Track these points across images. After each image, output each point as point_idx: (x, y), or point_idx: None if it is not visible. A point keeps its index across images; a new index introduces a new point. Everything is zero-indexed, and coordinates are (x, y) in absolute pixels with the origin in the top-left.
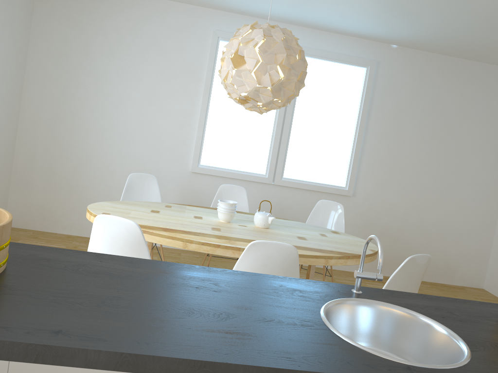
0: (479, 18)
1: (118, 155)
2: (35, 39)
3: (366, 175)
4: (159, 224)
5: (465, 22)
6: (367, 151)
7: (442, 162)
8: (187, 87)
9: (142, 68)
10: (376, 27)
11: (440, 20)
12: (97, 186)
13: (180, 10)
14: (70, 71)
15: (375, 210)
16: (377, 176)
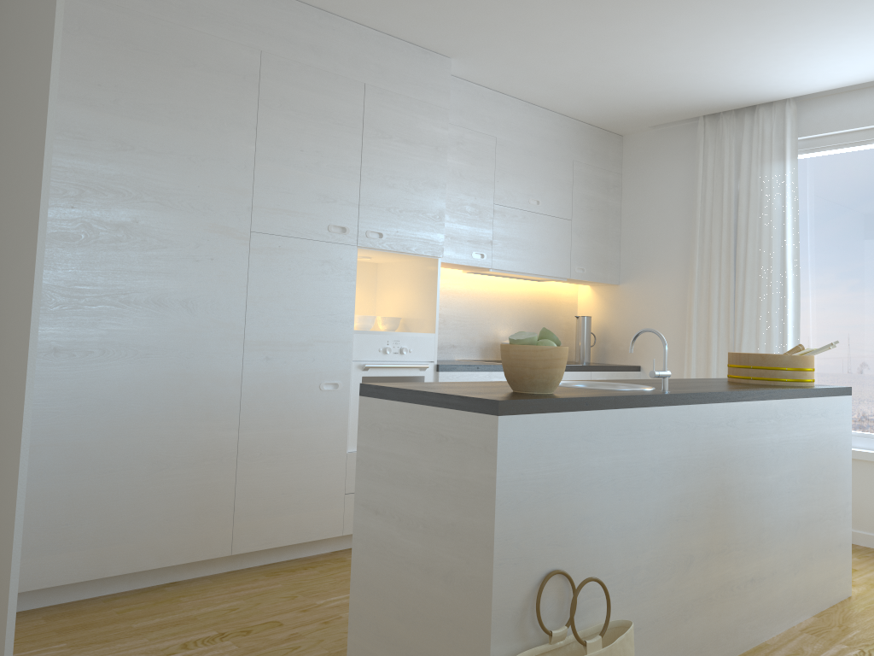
0: None
1: None
2: None
3: None
4: None
5: None
6: None
7: None
8: None
9: None
10: None
11: None
12: None
13: None
14: None
15: None
16: None
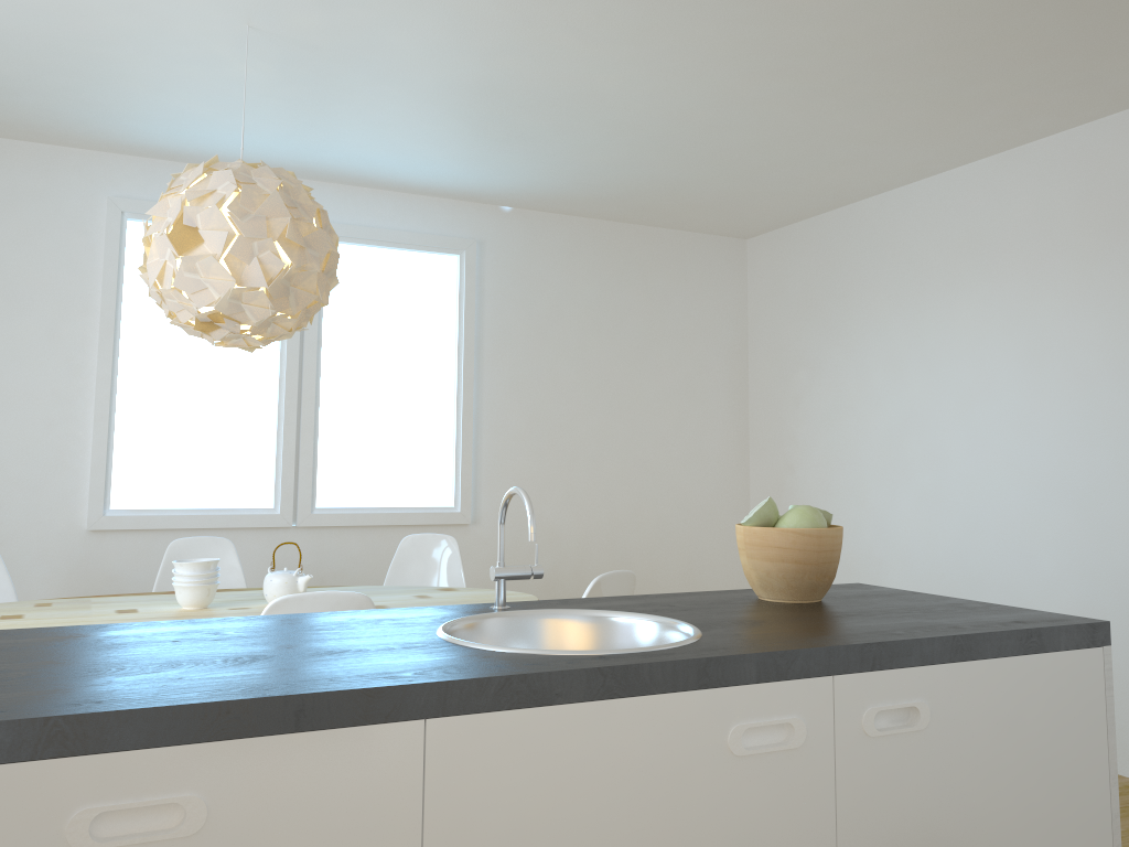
0: (645, 139)
1: None
2: None
3: (493, 474)
4: None
5: (623, 148)
6: (488, 424)
7: (634, 426)
8: (56, 332)
9: None
10: (465, 171)
11: (580, 147)
12: None
13: (20, 157)
14: None
15: (524, 544)
16: (516, 473)
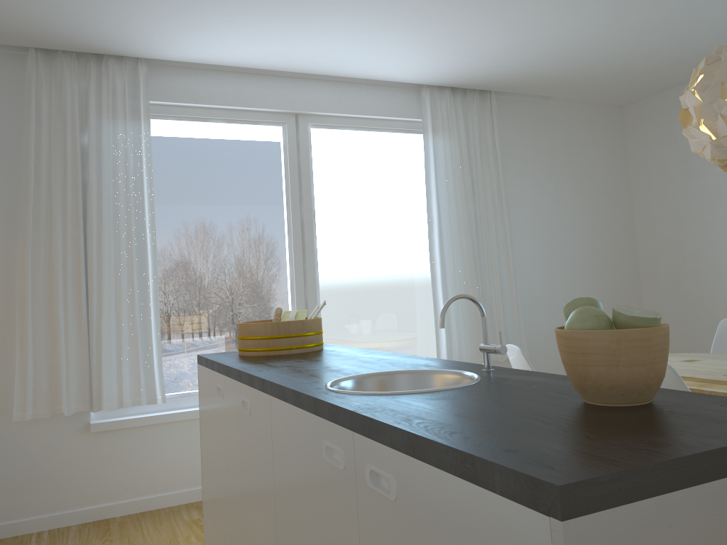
0: None
1: None
2: (635, 178)
3: None
4: None
5: None
6: None
7: None
8: None
9: None
10: None
11: None
12: None
13: None
14: (677, 201)
15: None
16: None
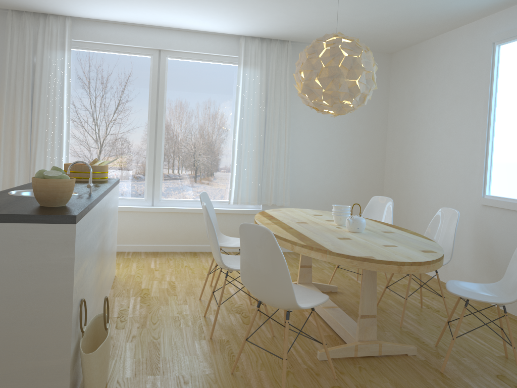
0: None
1: (431, 189)
2: (391, 102)
3: None
4: (278, 215)
5: None
6: None
7: None
8: (474, 109)
9: (442, 102)
10: None
11: None
12: (419, 220)
13: (465, 32)
14: (405, 121)
15: None
16: None
